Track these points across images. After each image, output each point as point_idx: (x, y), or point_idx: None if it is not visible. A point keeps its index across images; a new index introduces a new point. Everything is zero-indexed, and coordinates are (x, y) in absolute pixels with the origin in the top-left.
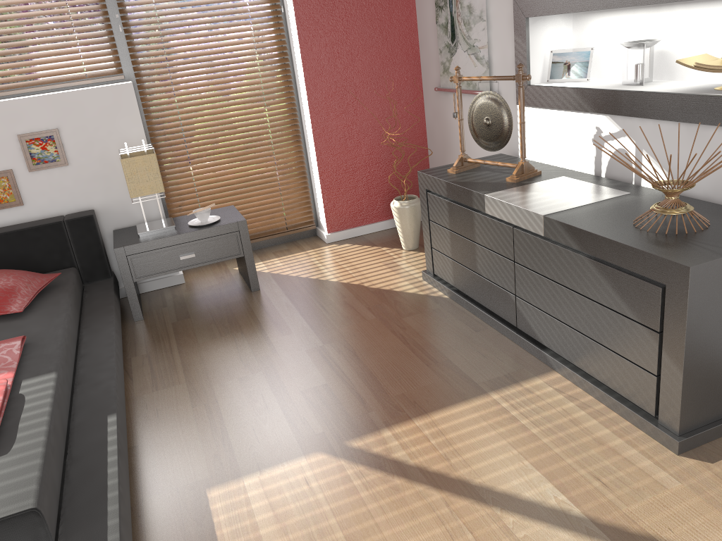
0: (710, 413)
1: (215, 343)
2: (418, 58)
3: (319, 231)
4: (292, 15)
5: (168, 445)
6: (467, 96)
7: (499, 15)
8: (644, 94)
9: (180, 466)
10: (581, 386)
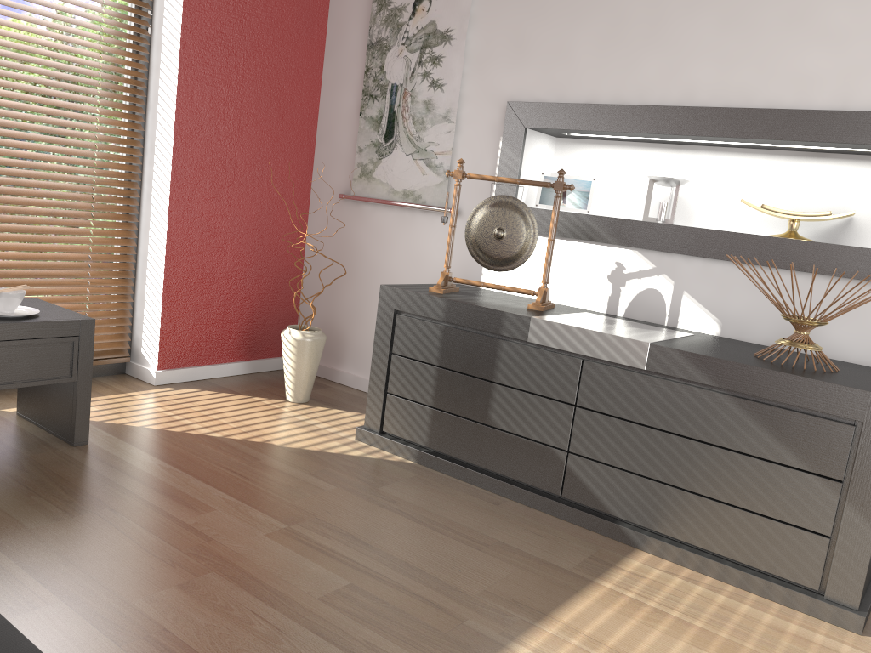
0: (868, 581)
1: (69, 528)
2: (312, 154)
3: (135, 366)
4: (175, 40)
5: None
6: (397, 210)
7: (477, 120)
8: (697, 230)
9: None
10: (690, 565)
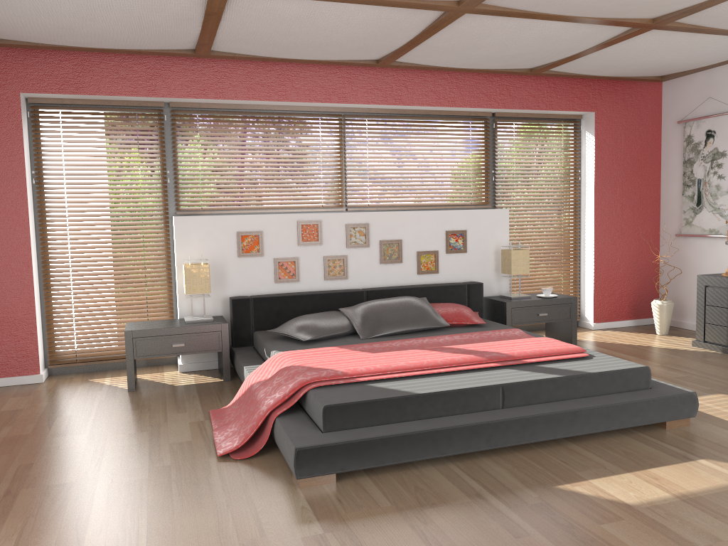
0: None
1: None
2: (659, 216)
3: (582, 322)
4: (591, 181)
5: None
6: (707, 239)
7: None
8: None
9: None
10: None
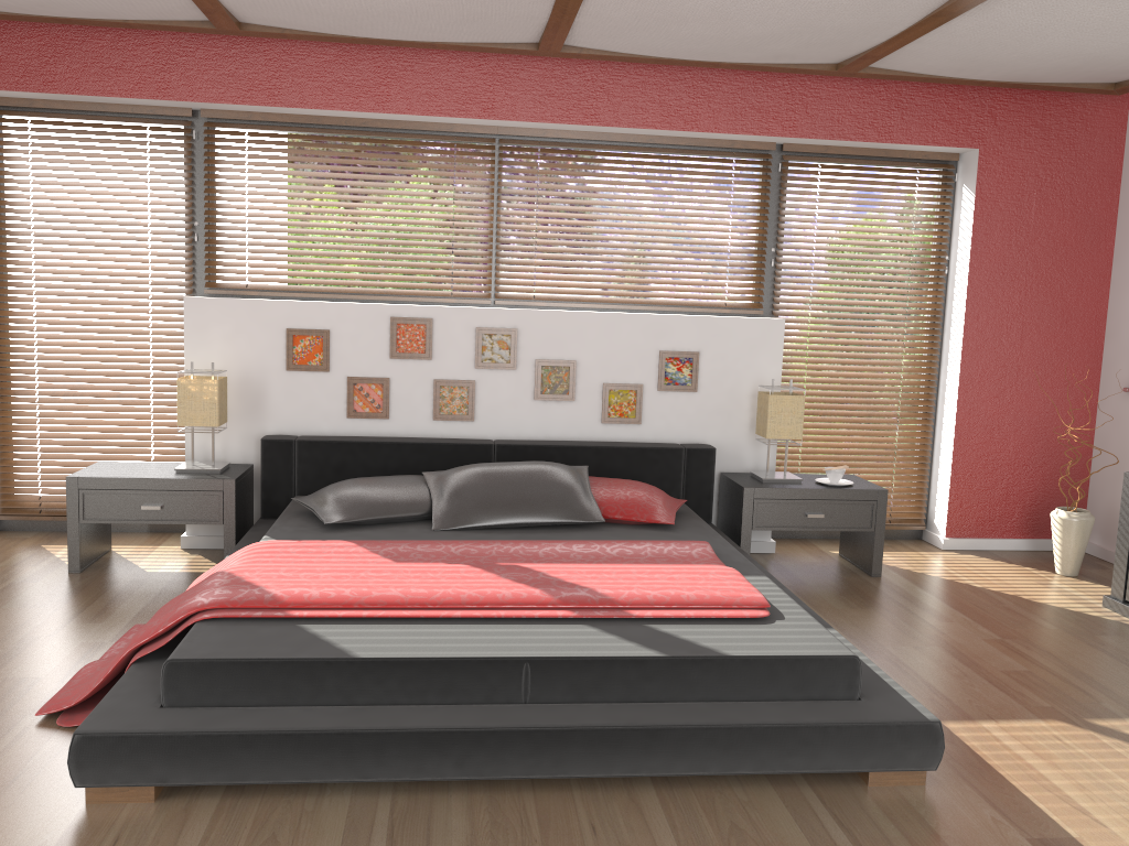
0: None
1: (858, 612)
2: (1100, 351)
3: (928, 534)
4: (963, 278)
5: None
6: None
7: None
8: None
9: None
10: None
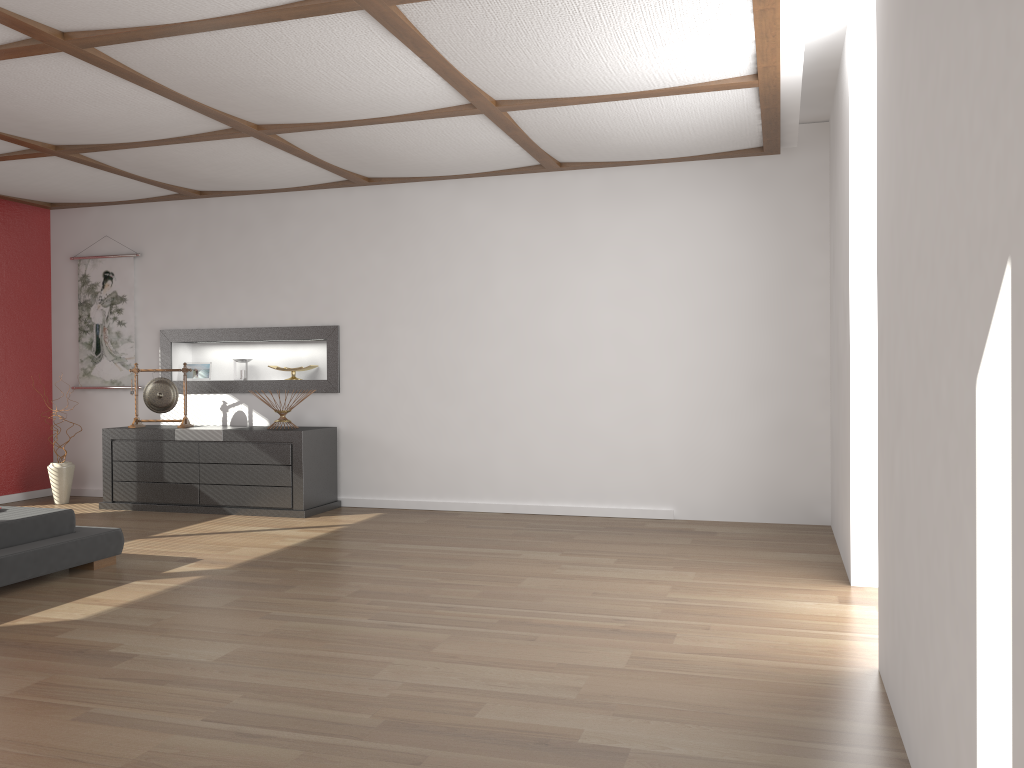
0: (312, 502)
1: None
2: (51, 366)
3: None
4: None
5: None
6: (109, 391)
7: (146, 340)
8: (253, 381)
9: None
10: (250, 514)
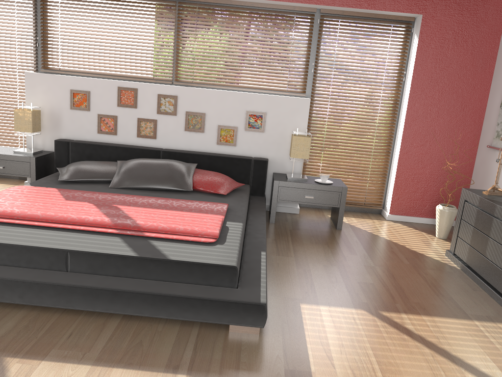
0: None
1: (312, 245)
2: (481, 125)
3: (383, 211)
4: (409, 83)
5: (282, 279)
6: None
7: None
8: None
9: (287, 289)
10: None
